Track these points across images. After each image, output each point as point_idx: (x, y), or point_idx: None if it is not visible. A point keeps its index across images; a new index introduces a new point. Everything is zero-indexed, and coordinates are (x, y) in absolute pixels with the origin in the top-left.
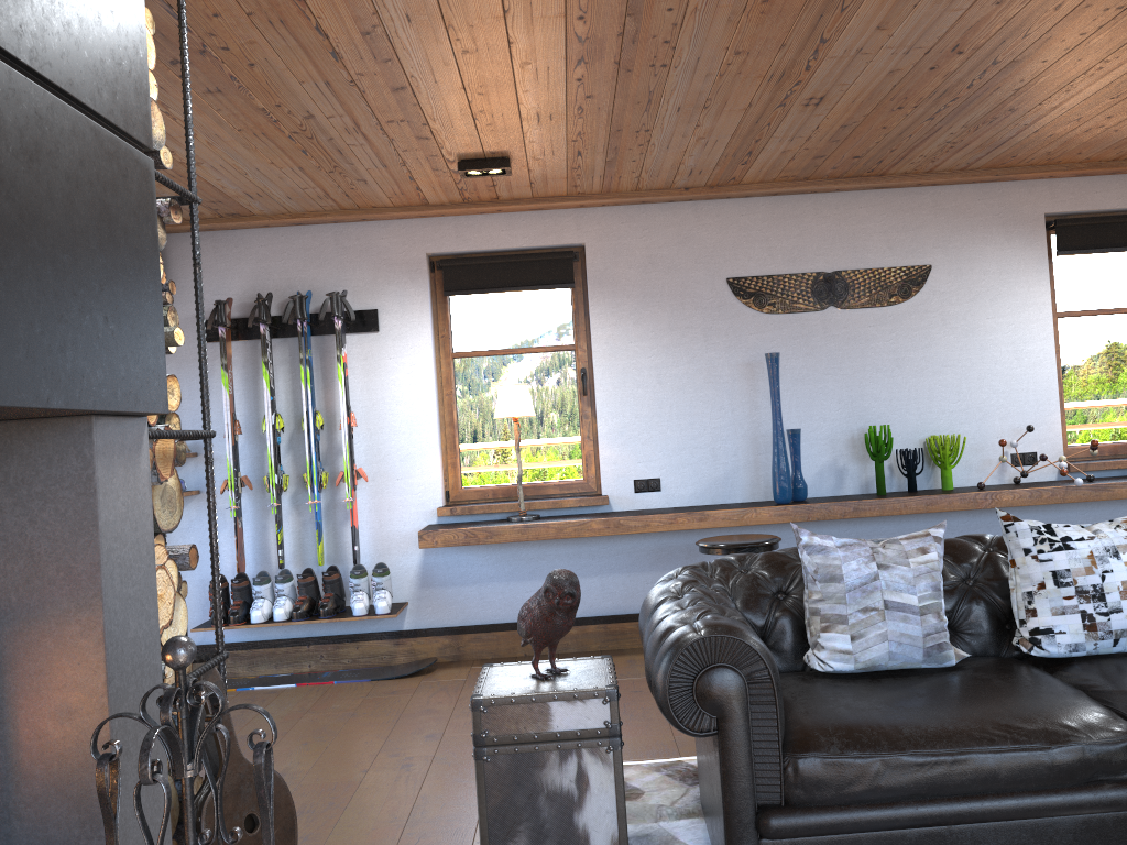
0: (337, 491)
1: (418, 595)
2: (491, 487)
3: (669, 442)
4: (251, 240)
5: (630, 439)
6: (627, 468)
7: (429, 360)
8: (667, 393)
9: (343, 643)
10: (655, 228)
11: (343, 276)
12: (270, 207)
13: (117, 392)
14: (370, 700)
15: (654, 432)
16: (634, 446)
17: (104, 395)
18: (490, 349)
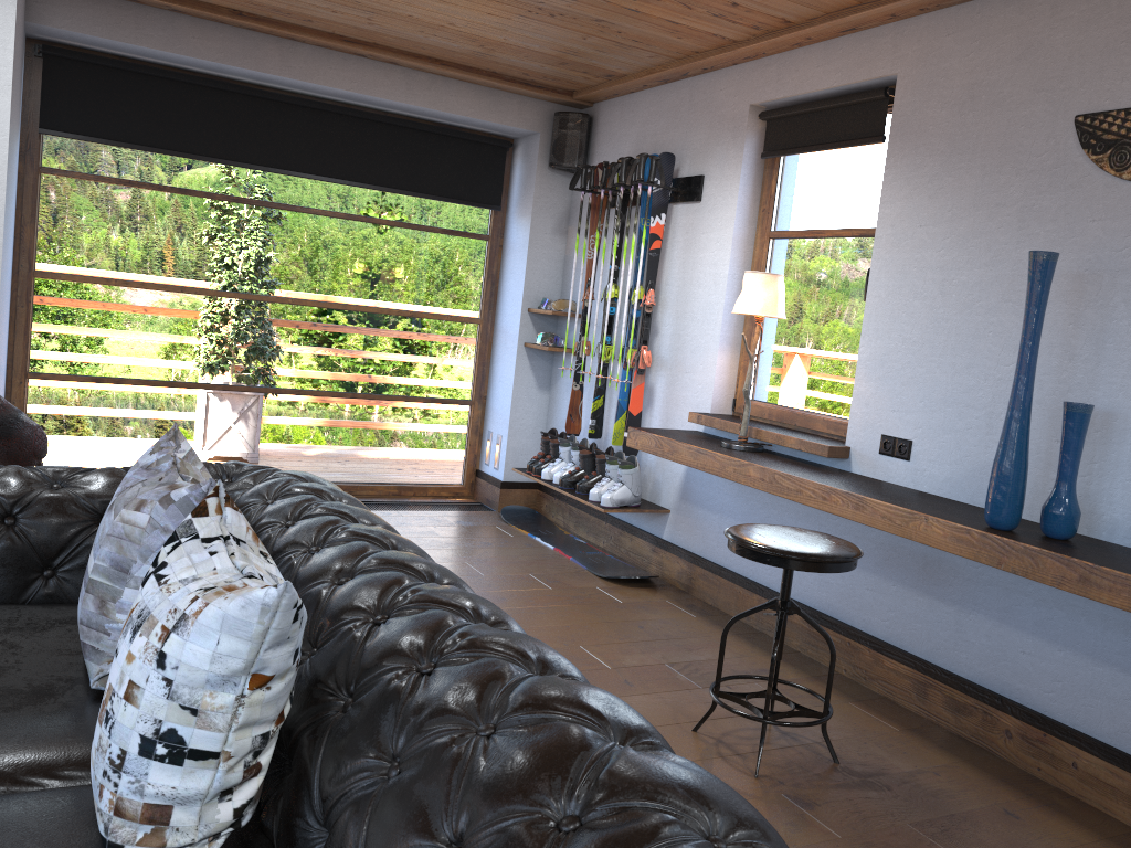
0: (647, 373)
1: (677, 507)
2: (768, 406)
3: (934, 390)
4: (640, 103)
5: (889, 374)
6: (878, 415)
7: (729, 237)
8: (948, 311)
9: (624, 531)
10: (989, 37)
11: (688, 138)
12: (614, 64)
13: None
14: (523, 576)
15: (919, 370)
16: (892, 385)
17: None
18: (805, 229)
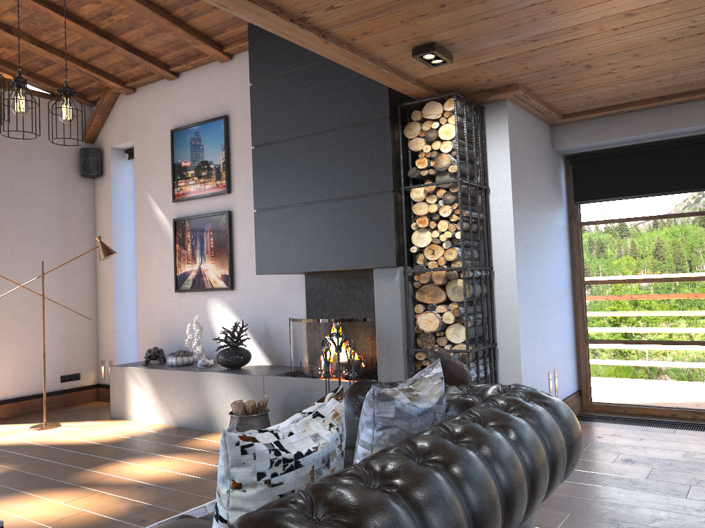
0: None
1: None
2: None
3: None
4: None
5: None
6: None
7: None
8: None
9: None
10: None
11: None
12: None
13: (369, 263)
14: None
15: None
16: None
17: (363, 264)
18: None
